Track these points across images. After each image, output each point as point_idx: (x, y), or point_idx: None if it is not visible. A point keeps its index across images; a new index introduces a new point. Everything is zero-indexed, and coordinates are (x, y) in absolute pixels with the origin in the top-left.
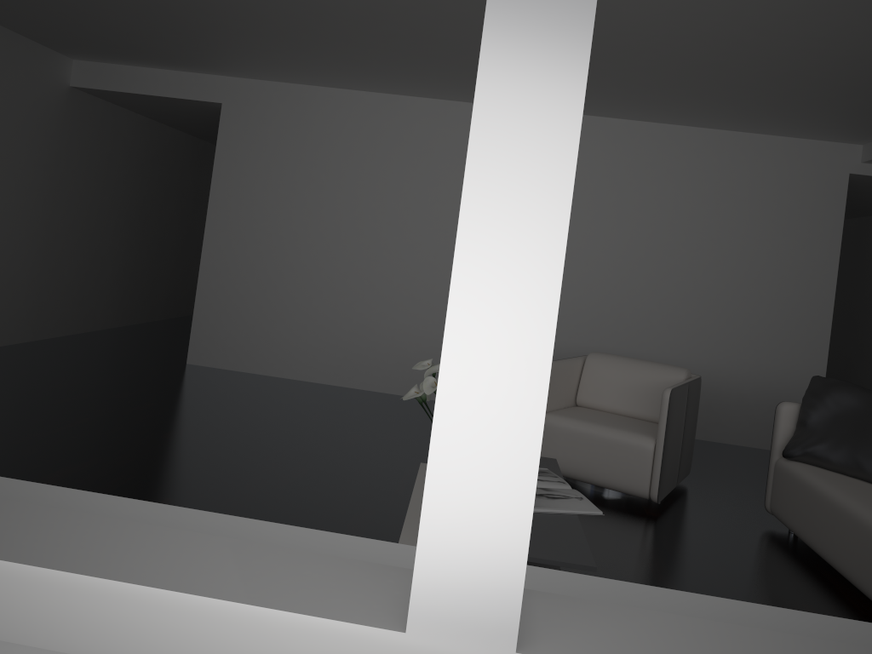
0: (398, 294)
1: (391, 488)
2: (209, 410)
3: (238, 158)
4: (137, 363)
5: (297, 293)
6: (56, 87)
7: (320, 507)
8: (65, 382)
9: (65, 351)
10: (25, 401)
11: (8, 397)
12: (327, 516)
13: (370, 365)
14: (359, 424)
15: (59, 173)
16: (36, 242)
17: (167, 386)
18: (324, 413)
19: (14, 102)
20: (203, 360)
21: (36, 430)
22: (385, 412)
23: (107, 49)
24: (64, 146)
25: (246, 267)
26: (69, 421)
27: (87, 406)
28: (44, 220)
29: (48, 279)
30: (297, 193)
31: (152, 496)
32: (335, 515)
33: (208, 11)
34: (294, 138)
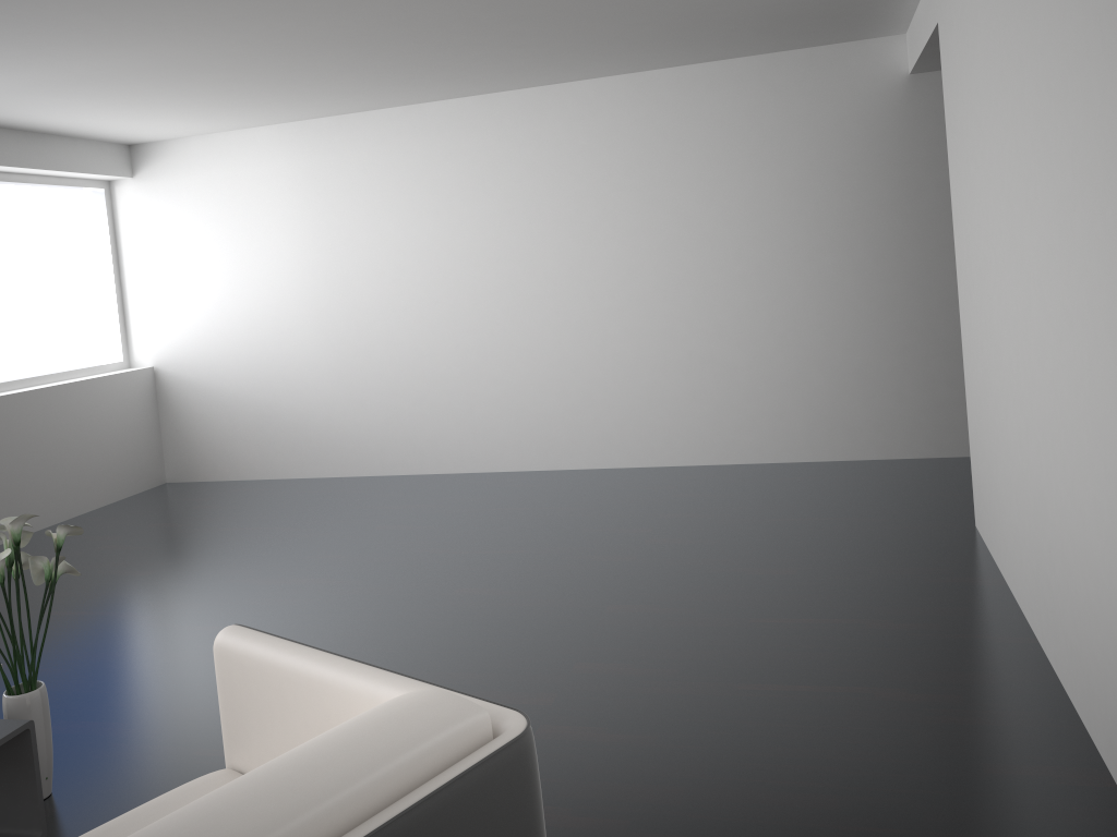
0: (1052, 409)
1: (221, 744)
2: (625, 587)
3: (951, 120)
4: (903, 509)
5: (998, 398)
6: (876, 88)
7: (159, 700)
8: (696, 513)
9: (902, 476)
10: (577, 521)
11: (589, 514)
12: (123, 707)
13: (1054, 610)
14: (644, 695)
15: (923, 206)
16: (898, 314)
17: (760, 546)
18: (708, 658)
19: (793, 139)
20: (979, 524)
21: (457, 547)
22: (804, 716)
23: (812, 25)
24: (924, 165)
25: (975, 341)
26: (505, 548)
27: (580, 541)
28: (908, 281)
29: (948, 366)
30: (976, 167)
31: (231, 620)
32: (124, 711)
33: (494, 2)
34: (963, 45)
